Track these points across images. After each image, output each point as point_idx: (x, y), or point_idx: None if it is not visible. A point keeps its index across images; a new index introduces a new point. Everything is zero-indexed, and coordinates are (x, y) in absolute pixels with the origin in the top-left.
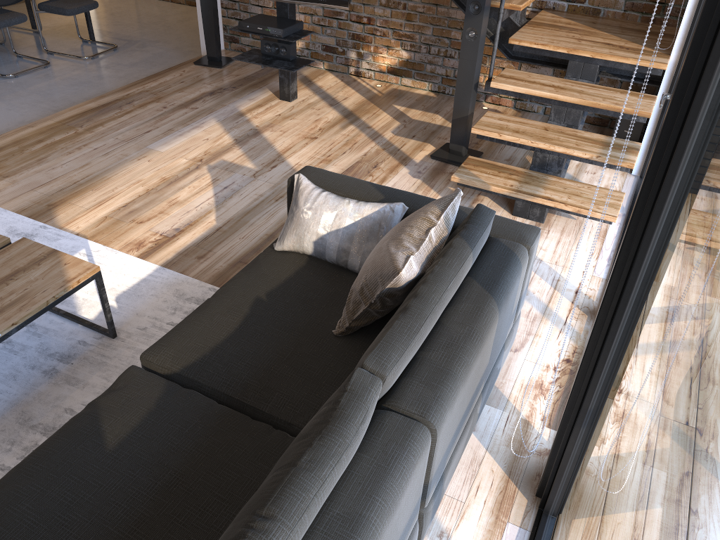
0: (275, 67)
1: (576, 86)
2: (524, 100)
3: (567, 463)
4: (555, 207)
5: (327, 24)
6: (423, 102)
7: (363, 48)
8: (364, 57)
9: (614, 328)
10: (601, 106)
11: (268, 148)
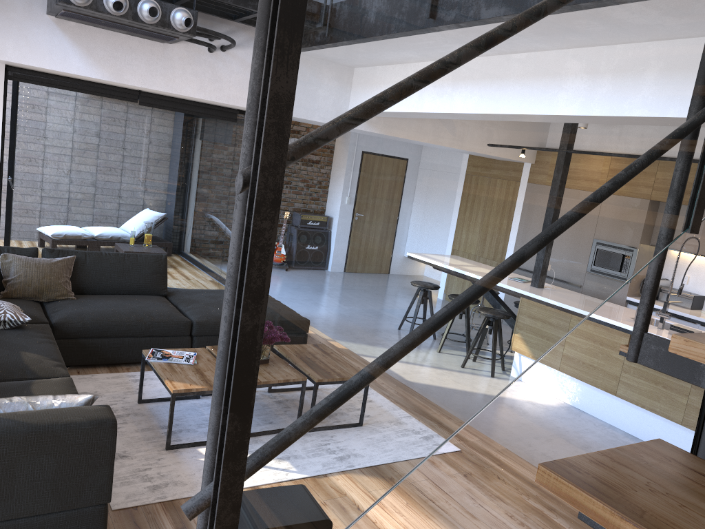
0: None
1: None
2: None
3: None
4: None
5: None
6: None
7: None
8: None
9: None
10: None
11: None
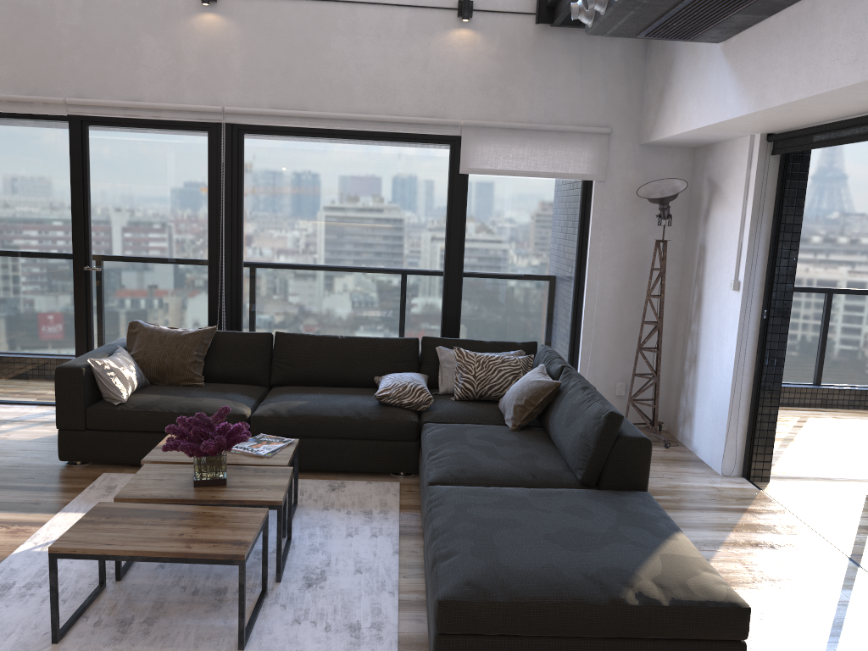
0: None
1: None
2: None
3: None
4: None
5: None
6: None
7: None
8: None
9: (242, 305)
10: None
11: None
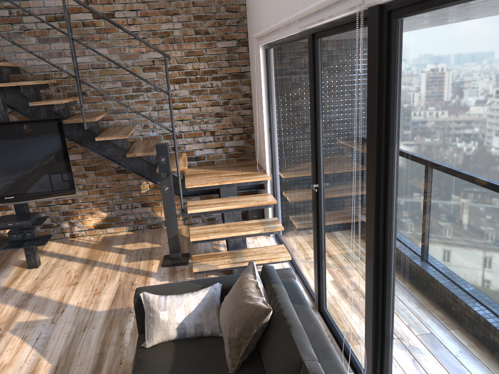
0: (28, 246)
1: (231, 199)
2: (189, 218)
3: (387, 373)
4: (258, 263)
5: (41, 211)
6: (129, 238)
7: (73, 218)
8: (75, 224)
9: (388, 285)
10: (251, 205)
11: (47, 301)
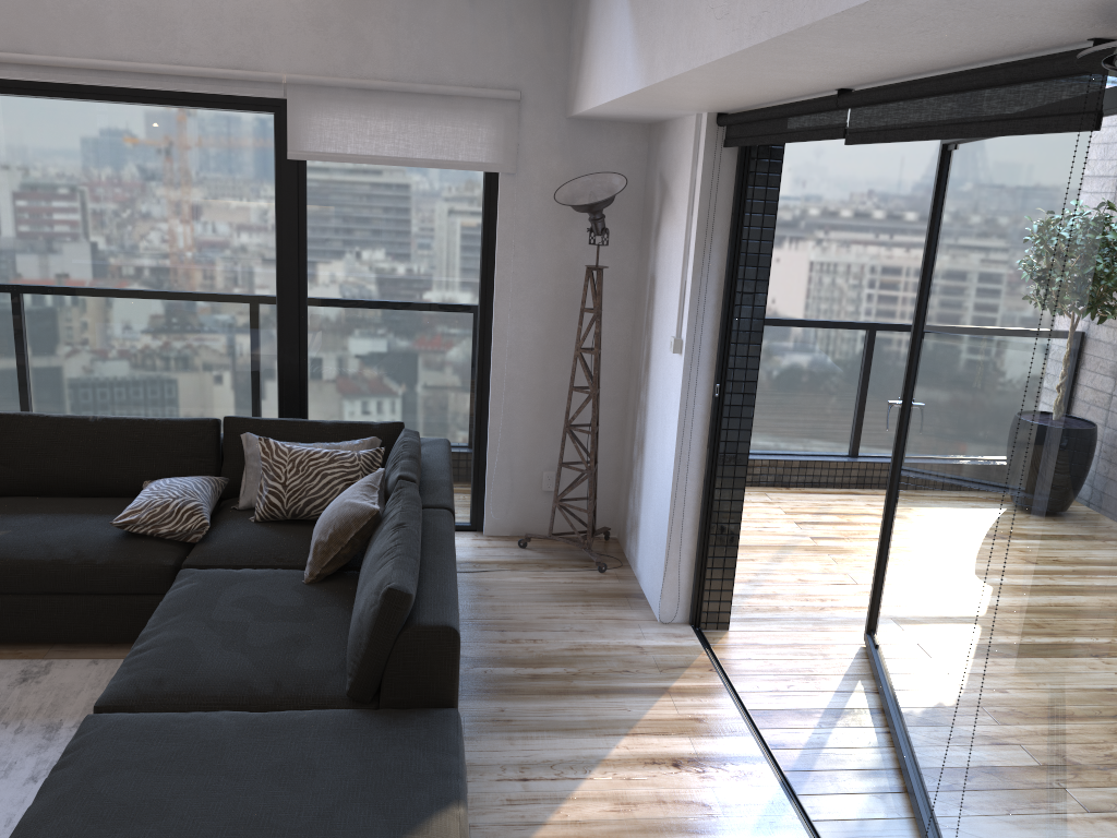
0: None
1: None
2: None
3: None
4: None
5: None
6: None
7: None
8: None
9: None
10: None
11: None
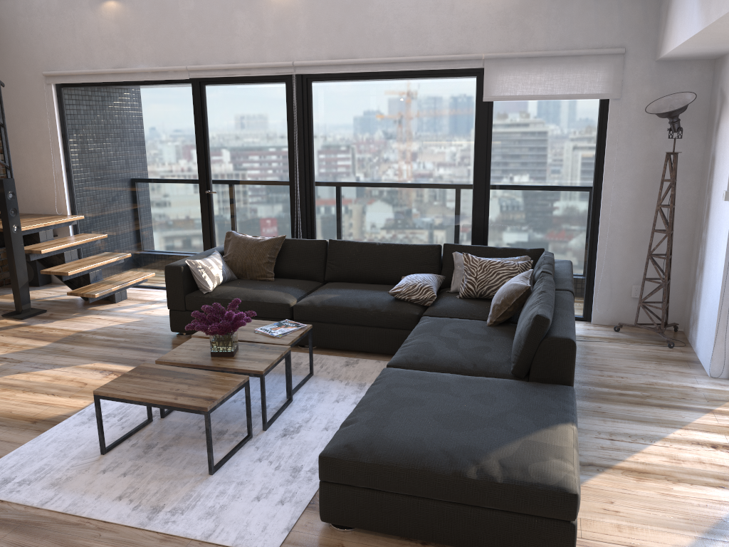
0: None
1: (59, 240)
2: None
3: None
4: (136, 282)
5: None
6: None
7: None
8: None
9: (314, 218)
10: (90, 240)
11: None
